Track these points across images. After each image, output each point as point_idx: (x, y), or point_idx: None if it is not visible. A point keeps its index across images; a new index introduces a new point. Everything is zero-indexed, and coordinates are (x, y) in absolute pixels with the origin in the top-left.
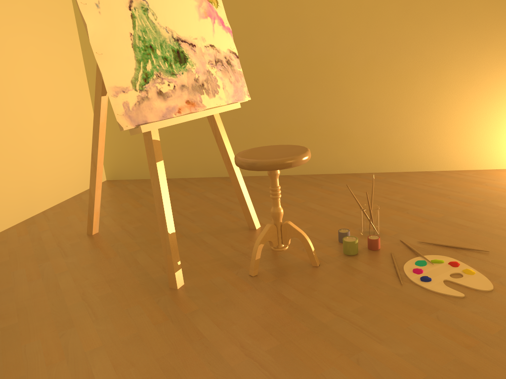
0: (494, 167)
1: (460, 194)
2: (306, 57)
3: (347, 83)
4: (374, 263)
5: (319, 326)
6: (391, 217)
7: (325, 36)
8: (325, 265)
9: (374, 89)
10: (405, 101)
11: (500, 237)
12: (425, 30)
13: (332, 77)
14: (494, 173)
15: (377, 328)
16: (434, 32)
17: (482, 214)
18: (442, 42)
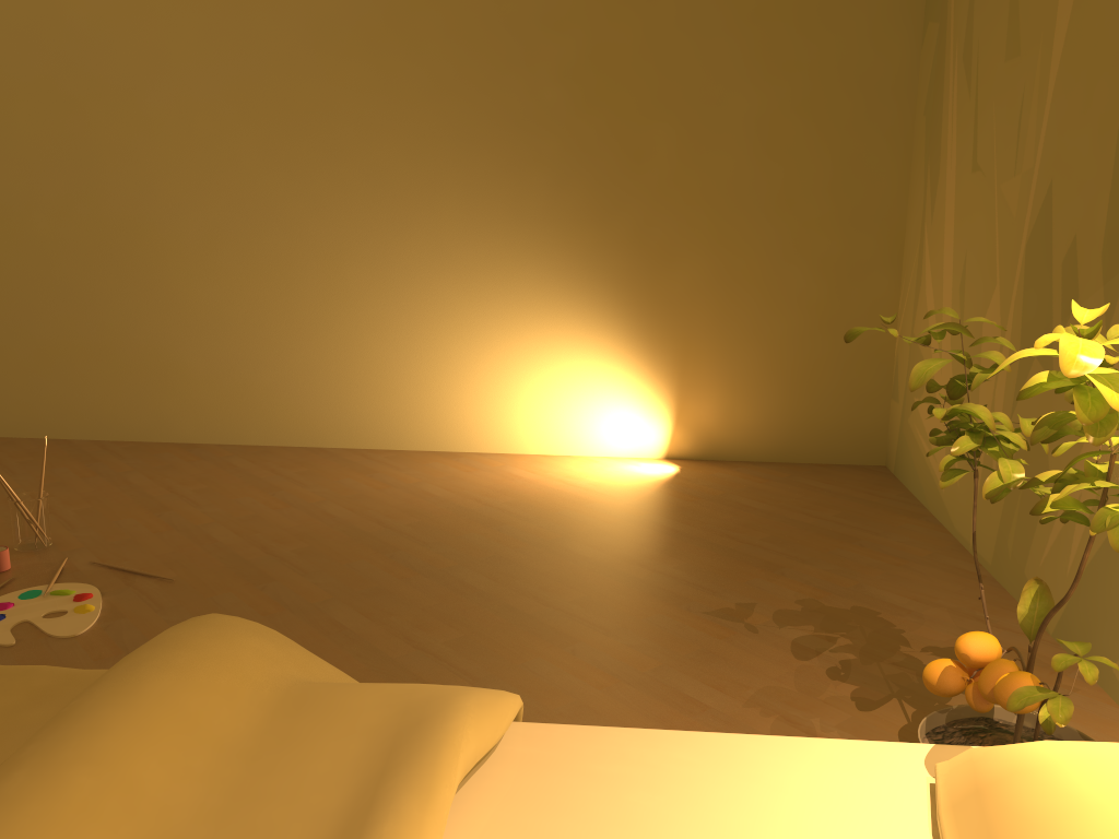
0: (434, 446)
1: (303, 488)
2: (97, 215)
3: (174, 271)
4: None
5: None
6: (118, 522)
7: (131, 179)
8: None
9: (223, 287)
10: (278, 314)
11: (236, 559)
12: (305, 190)
13: (147, 257)
14: (419, 458)
15: None
16: (320, 196)
17: (274, 523)
18: (335, 214)
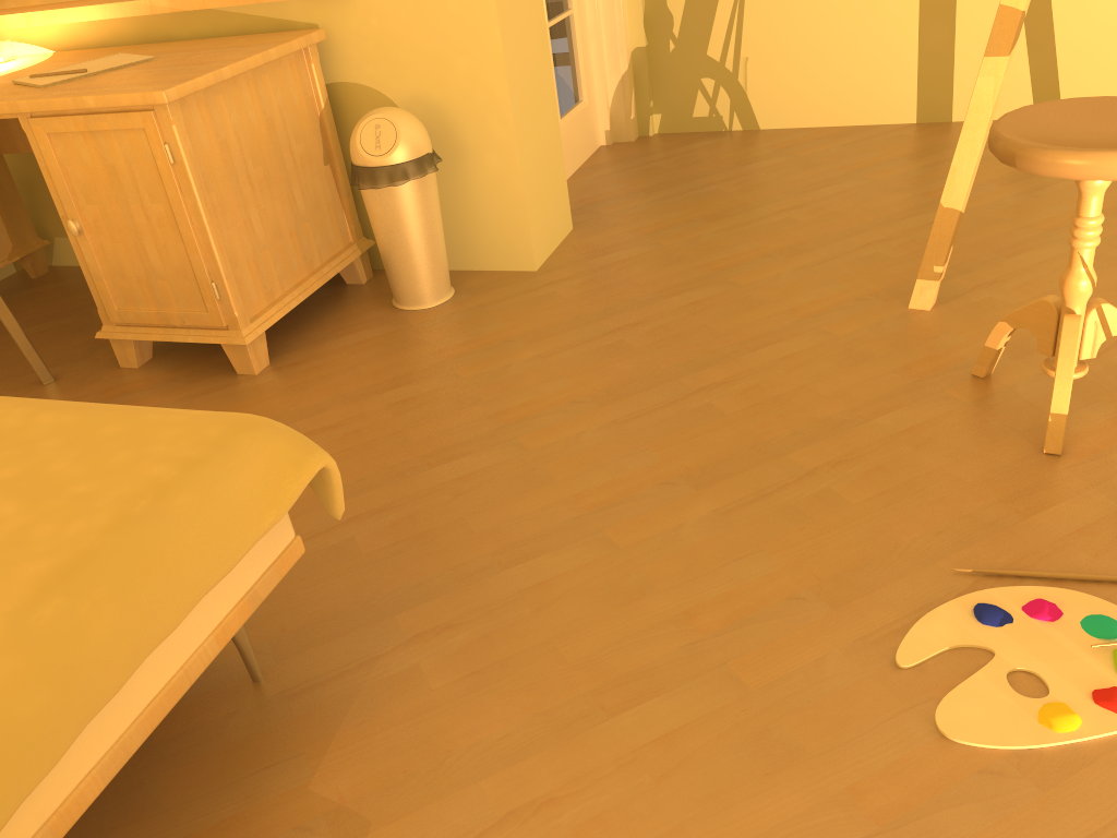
0: None
1: None
2: None
3: None
4: (1086, 543)
5: (773, 450)
6: None
7: None
8: (1055, 464)
9: None
10: None
11: None
12: None
13: None
14: None
15: (761, 513)
16: None
17: None
18: None
